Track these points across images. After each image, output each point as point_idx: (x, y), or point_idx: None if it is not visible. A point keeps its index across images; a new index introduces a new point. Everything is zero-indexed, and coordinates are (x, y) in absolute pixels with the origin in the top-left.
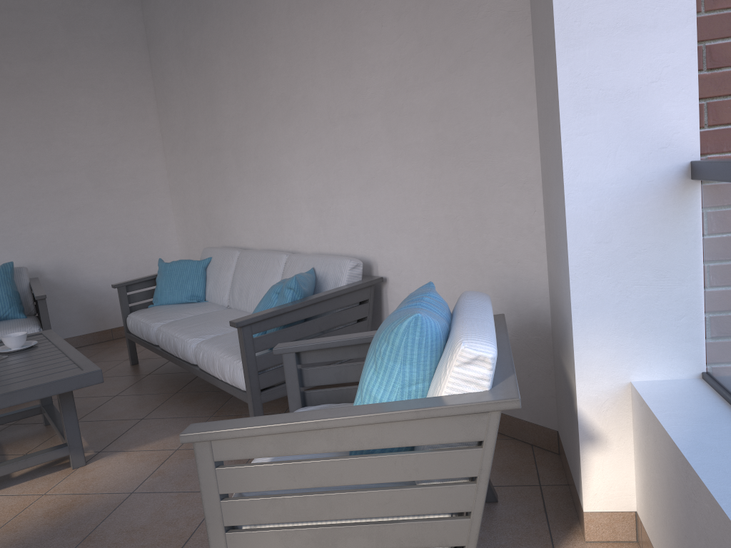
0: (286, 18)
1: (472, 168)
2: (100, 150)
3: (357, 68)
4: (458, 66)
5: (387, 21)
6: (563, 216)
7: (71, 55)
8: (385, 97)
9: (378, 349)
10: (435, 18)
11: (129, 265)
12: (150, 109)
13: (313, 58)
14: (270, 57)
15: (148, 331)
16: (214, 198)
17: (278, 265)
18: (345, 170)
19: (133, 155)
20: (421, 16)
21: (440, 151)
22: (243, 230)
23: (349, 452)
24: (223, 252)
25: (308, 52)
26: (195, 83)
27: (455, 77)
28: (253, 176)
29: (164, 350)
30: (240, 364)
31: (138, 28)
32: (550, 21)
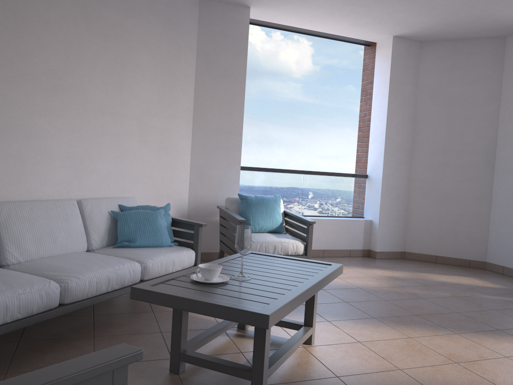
0: (71, 22)
1: (172, 157)
2: None
3: (126, 91)
4: (172, 116)
5: (147, 80)
6: (236, 176)
7: None
8: (140, 114)
9: (278, 203)
10: (166, 93)
11: None
12: None
13: (93, 65)
14: (42, 33)
15: (50, 294)
16: None
17: (76, 209)
18: (107, 144)
19: None
20: (162, 89)
21: (161, 147)
22: None
23: (282, 230)
24: None
25: (90, 59)
26: None
27: (170, 120)
28: None
29: (81, 300)
30: (192, 251)
31: None
32: (237, 129)
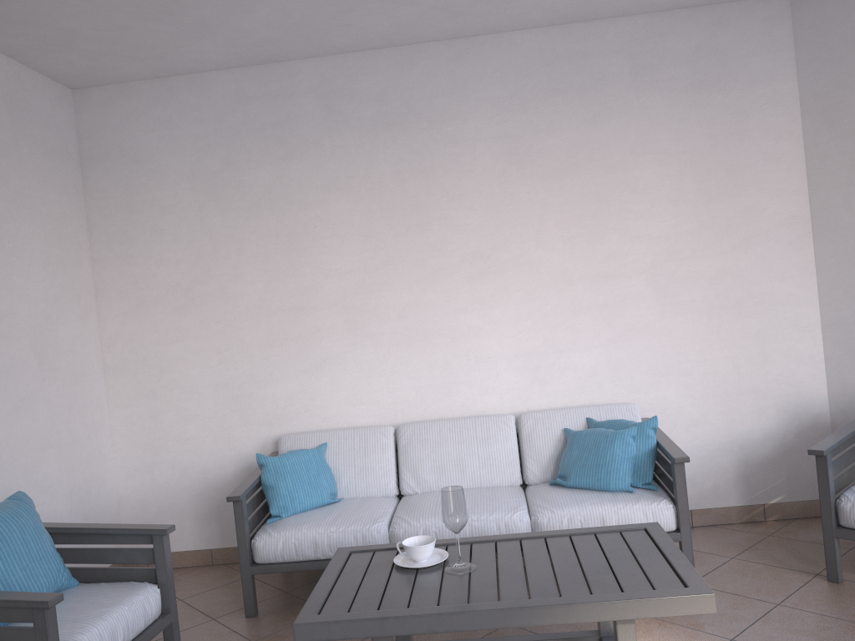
0: (495, 180)
1: (755, 318)
2: (43, 307)
3: (613, 237)
4: (742, 245)
5: (659, 204)
6: None
7: (14, 156)
8: (653, 263)
9: None
10: (717, 209)
11: (73, 490)
12: (84, 251)
13: (540, 221)
14: (455, 213)
15: (366, 538)
16: (270, 372)
17: (508, 427)
18: (586, 325)
19: (73, 316)
20: (702, 206)
21: (719, 306)
22: (348, 406)
23: None
24: (357, 432)
25: (533, 215)
26: (247, 225)
27: (739, 253)
28: (389, 338)
29: None
30: (662, 504)
31: (72, 135)
32: None
